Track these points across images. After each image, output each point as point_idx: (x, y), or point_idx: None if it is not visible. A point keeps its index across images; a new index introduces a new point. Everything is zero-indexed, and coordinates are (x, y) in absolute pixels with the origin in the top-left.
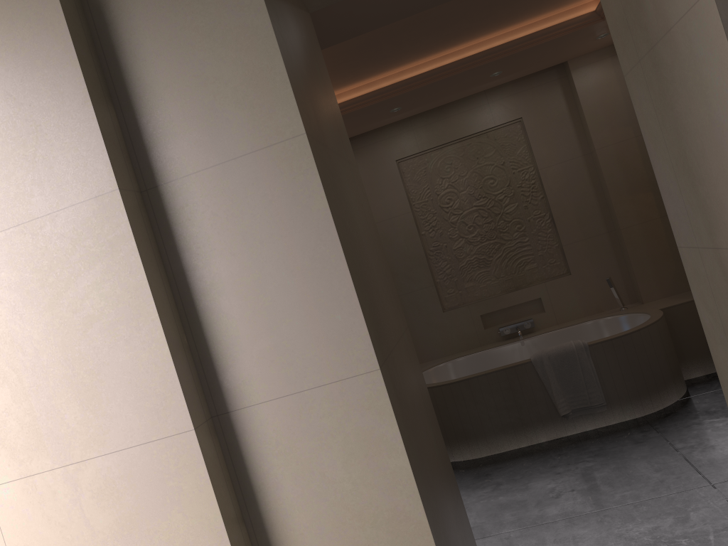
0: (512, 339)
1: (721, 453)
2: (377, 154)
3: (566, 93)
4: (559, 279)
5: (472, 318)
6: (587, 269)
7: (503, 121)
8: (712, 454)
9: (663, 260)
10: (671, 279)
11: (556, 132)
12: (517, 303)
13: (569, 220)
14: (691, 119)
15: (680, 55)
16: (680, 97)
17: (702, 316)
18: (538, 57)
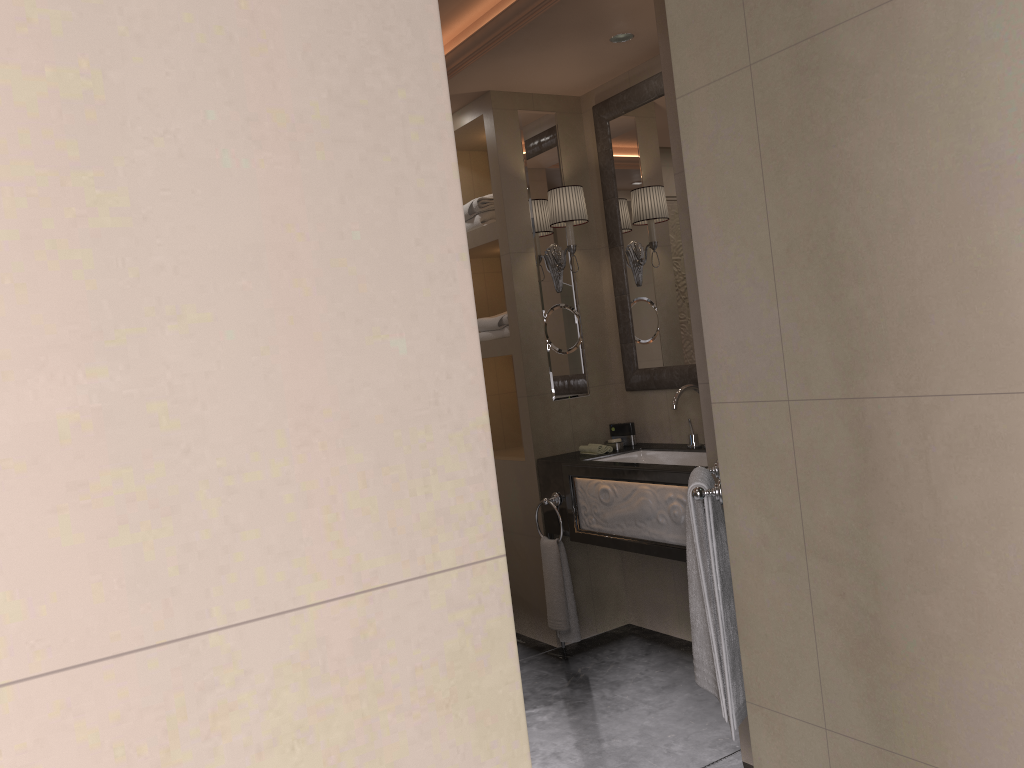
0: None
1: (575, 765)
2: None
3: None
4: None
5: None
6: None
7: None
8: (562, 767)
9: None
10: None
11: None
12: None
13: None
14: (888, 162)
15: (909, 44)
16: (869, 124)
17: (735, 524)
18: None
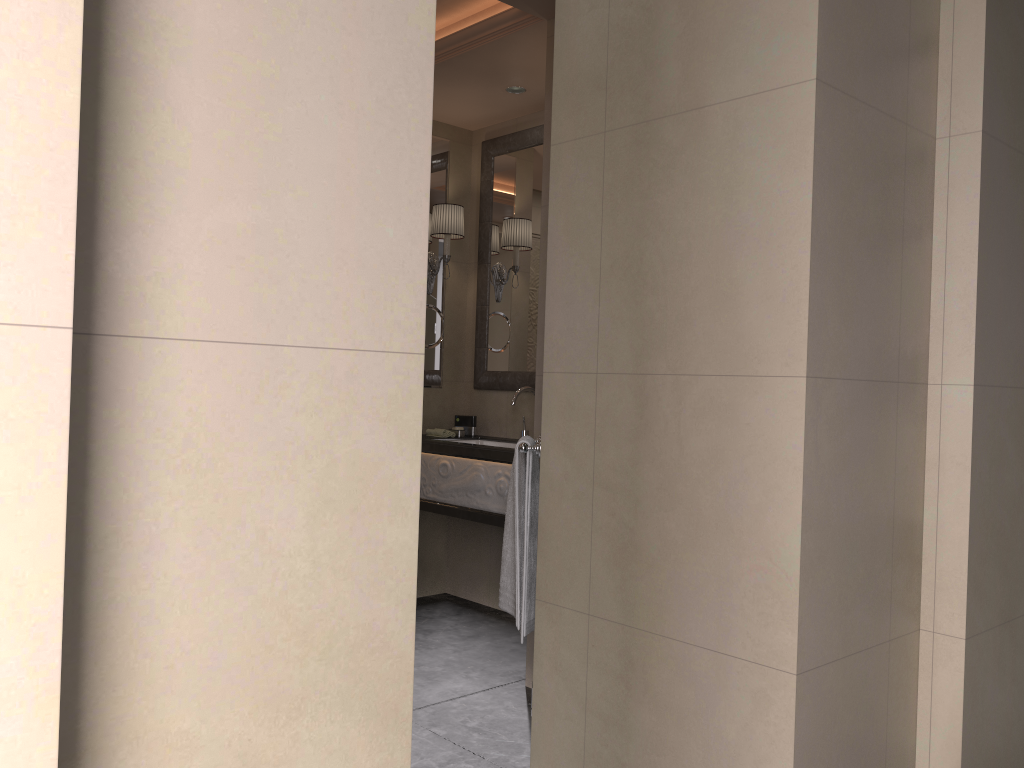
0: None
1: None
2: None
3: None
4: None
5: None
6: None
7: None
8: None
9: None
10: None
11: None
12: None
13: None
14: (682, 215)
15: (705, 139)
16: (674, 187)
17: (547, 464)
18: None
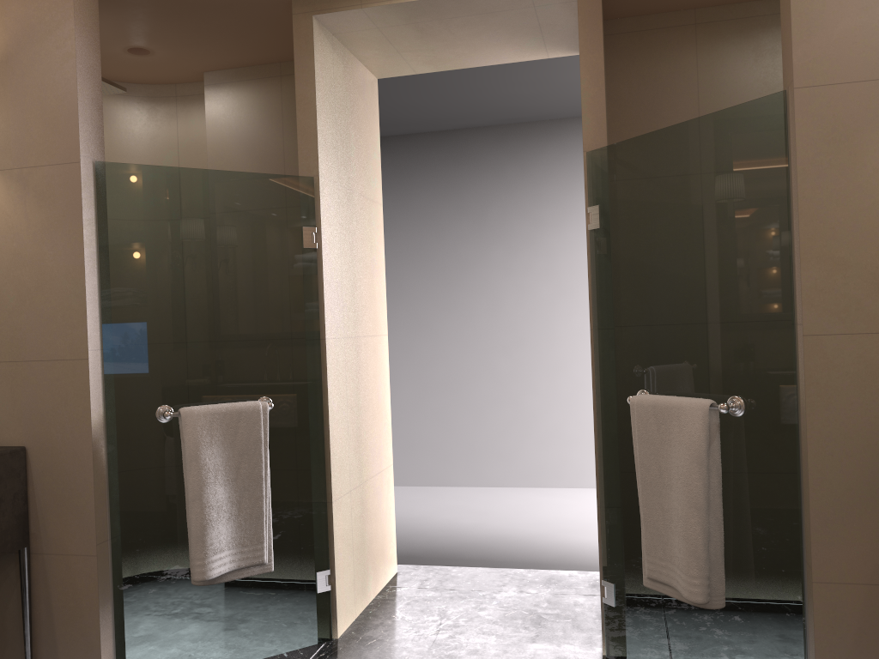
0: None
1: None
2: None
3: None
4: None
5: None
6: None
7: None
8: None
9: None
10: None
11: None
12: None
13: None
14: (361, 250)
15: (364, 213)
16: (358, 234)
17: (331, 404)
18: None
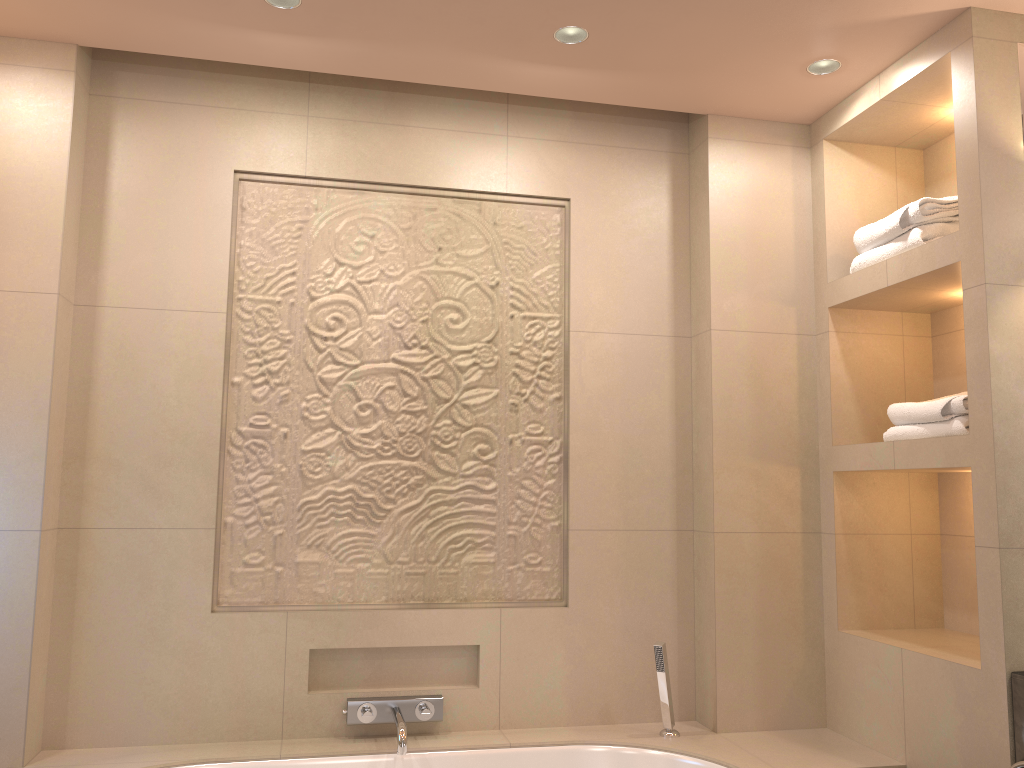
0: (373, 741)
1: None
2: (192, 136)
3: (678, 189)
4: (537, 611)
5: (285, 653)
6: (608, 604)
7: (527, 191)
8: None
9: (784, 637)
10: (789, 689)
11: (632, 263)
12: (416, 644)
13: (601, 473)
14: None
15: None
16: None
17: None
18: (680, 43)
